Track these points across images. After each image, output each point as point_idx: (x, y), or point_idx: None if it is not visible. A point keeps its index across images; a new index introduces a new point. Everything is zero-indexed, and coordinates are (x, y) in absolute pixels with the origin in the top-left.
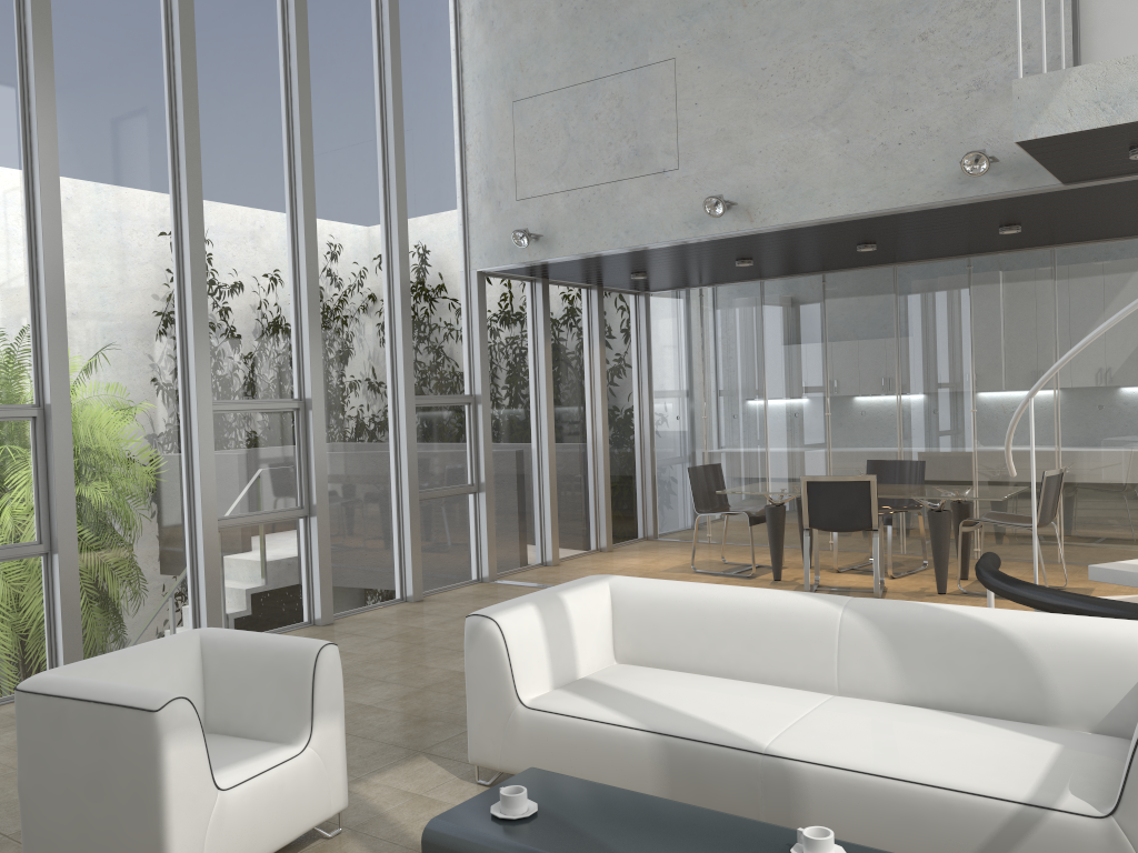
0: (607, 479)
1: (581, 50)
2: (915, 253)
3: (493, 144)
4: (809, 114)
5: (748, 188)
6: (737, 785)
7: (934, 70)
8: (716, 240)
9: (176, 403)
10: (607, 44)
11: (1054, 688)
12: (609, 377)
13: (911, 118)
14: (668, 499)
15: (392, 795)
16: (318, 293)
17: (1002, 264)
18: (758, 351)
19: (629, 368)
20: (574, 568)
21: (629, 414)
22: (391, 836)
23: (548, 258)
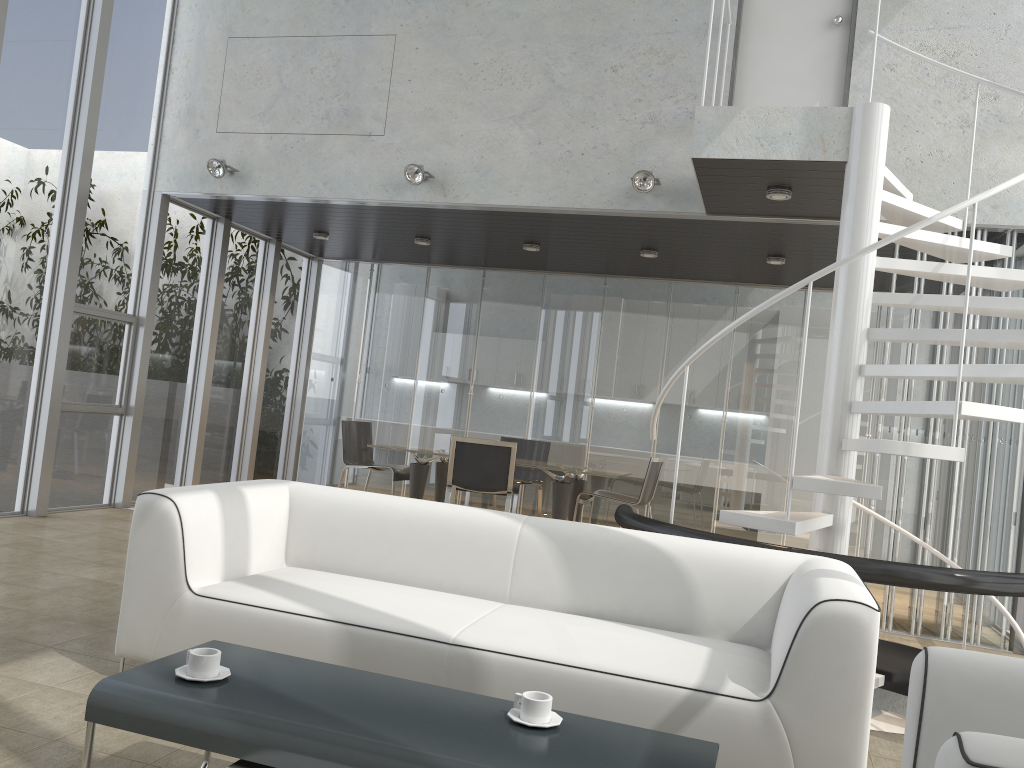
0: (256, 426)
1: (307, 6)
2: (566, 264)
3: (201, 74)
4: (510, 112)
5: (446, 165)
6: (420, 675)
7: (619, 99)
8: (408, 208)
9: None
10: (333, 7)
11: (702, 601)
12: (273, 329)
13: (595, 134)
14: (311, 455)
15: (17, 686)
16: None
17: (631, 288)
18: (417, 329)
19: (293, 325)
20: None
21: (286, 369)
22: (17, 725)
23: (241, 194)
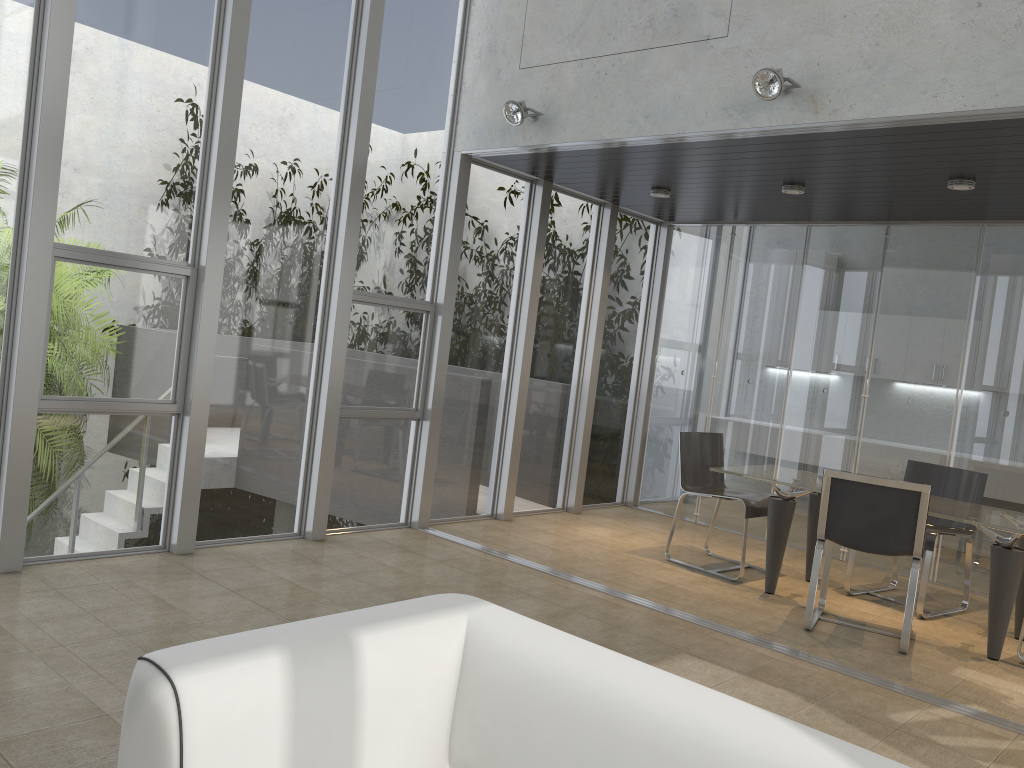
0: (587, 429)
1: None
2: (1019, 207)
3: None
4: None
5: (819, 66)
6: None
7: None
8: (762, 140)
9: (3, 237)
10: None
11: None
12: (610, 313)
13: None
14: (656, 464)
15: None
16: (236, 134)
17: None
18: (791, 308)
19: (636, 307)
20: (526, 527)
21: (627, 360)
22: None
23: (545, 143)
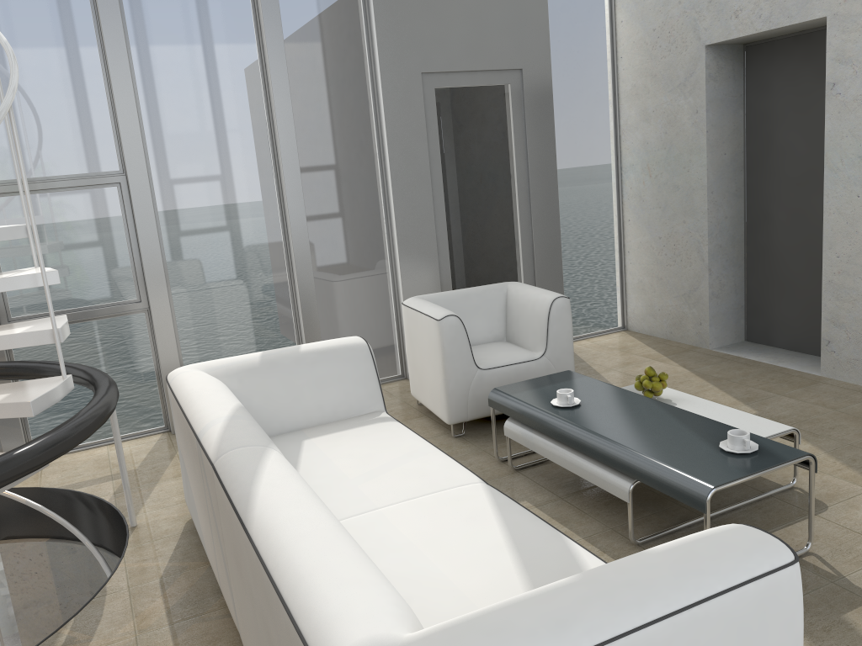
0: None
1: None
2: None
3: None
4: None
5: None
6: None
7: None
8: None
9: None
10: None
11: None
12: None
13: None
14: None
15: None
16: None
17: None
18: None
19: None
20: None
21: None
22: None
23: None
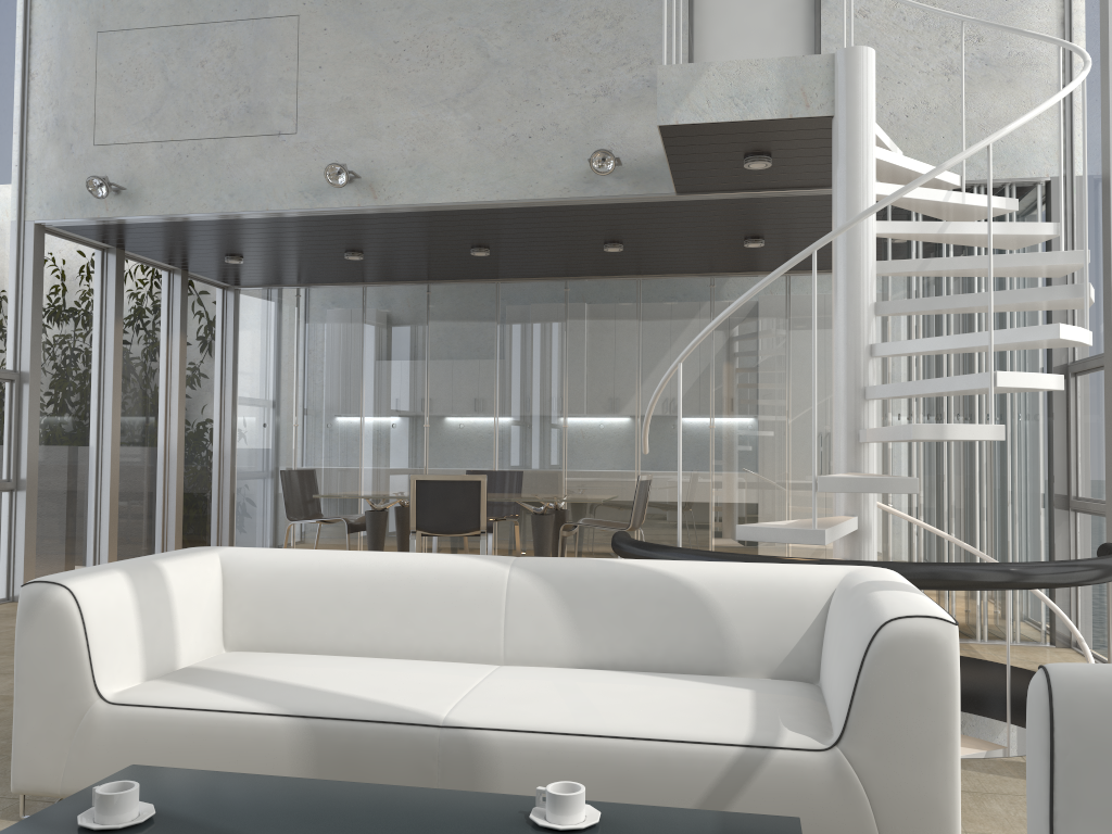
0: (180, 487)
1: None
2: (521, 268)
3: (69, 77)
4: (442, 96)
5: (373, 163)
6: (407, 770)
7: (565, 71)
8: (333, 217)
9: None
10: None
11: (734, 635)
12: (189, 374)
13: (542, 113)
14: (248, 514)
15: None
16: None
17: (596, 289)
18: (357, 358)
19: (212, 367)
20: None
21: (209, 419)
22: None
23: (131, 215)
